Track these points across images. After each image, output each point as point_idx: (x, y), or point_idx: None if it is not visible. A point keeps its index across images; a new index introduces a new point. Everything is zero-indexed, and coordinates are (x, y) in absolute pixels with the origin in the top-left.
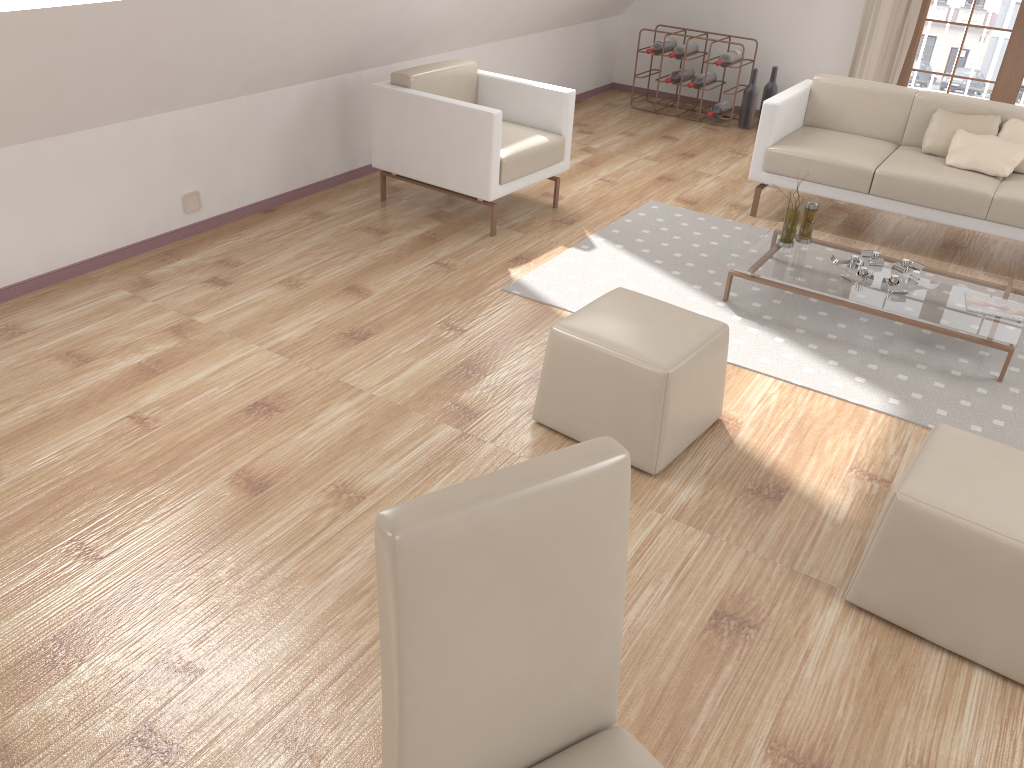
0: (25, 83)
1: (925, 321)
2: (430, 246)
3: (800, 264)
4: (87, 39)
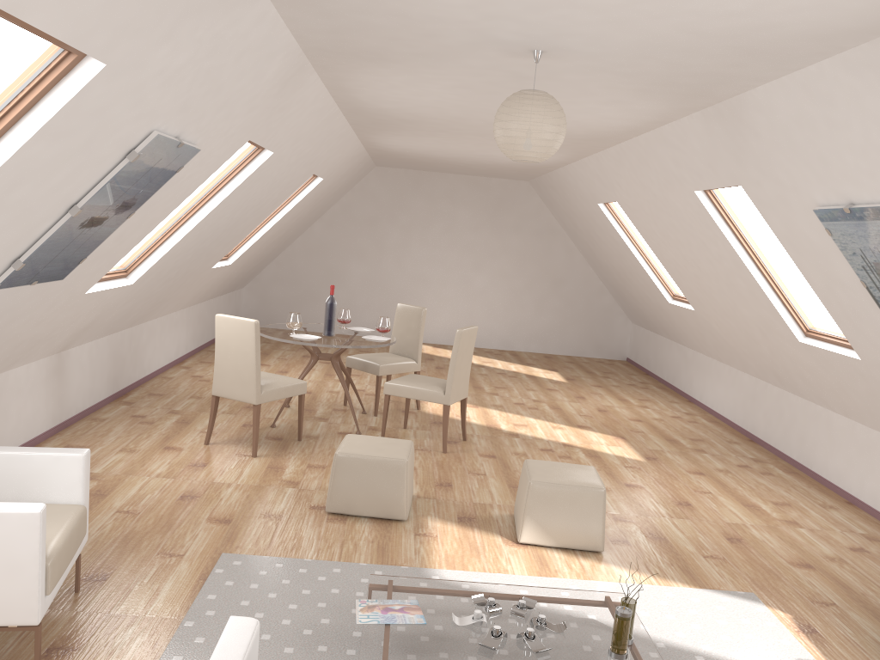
0: (869, 397)
1: (443, 580)
2: (877, 620)
3: (581, 614)
4: (869, 380)
